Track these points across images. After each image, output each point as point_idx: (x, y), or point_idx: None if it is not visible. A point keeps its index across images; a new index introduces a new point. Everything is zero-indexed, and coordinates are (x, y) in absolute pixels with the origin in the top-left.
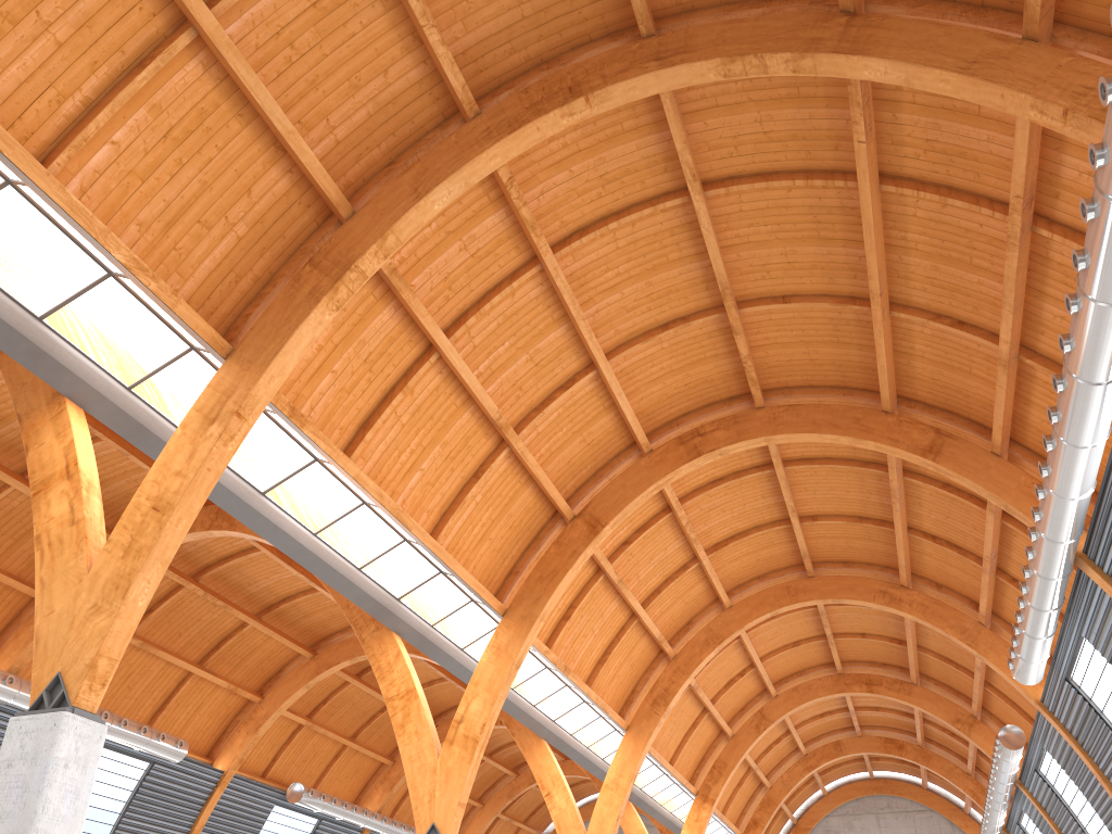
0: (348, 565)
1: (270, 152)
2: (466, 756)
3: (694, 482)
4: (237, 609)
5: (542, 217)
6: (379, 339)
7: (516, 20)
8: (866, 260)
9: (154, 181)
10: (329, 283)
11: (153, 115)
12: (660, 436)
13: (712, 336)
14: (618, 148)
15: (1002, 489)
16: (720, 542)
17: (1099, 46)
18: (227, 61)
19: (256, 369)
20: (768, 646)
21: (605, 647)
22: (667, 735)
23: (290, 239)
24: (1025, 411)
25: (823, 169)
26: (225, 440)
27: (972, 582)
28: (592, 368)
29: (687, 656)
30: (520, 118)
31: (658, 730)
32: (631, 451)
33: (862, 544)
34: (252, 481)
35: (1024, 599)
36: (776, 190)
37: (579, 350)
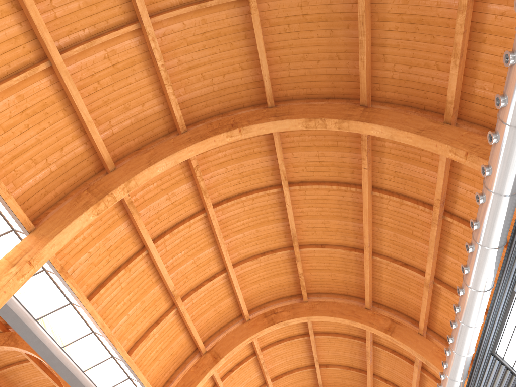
0: (77, 368)
1: (77, 131)
2: None
3: (268, 340)
4: None
5: (209, 189)
6: (117, 239)
7: (210, 91)
8: (362, 229)
9: (11, 133)
10: (95, 200)
11: (18, 100)
12: (254, 312)
13: (285, 261)
14: (250, 160)
15: (424, 352)
16: (278, 375)
17: (478, 129)
18: (63, 79)
19: (46, 239)
20: None
21: None
22: None
23: (79, 177)
24: (435, 312)
25: (345, 182)
26: (18, 276)
27: None
28: (224, 271)
29: None
30: (206, 135)
31: None
32: (239, 319)
33: (349, 382)
34: (31, 312)
35: None
36: (323, 190)
37: (219, 261)
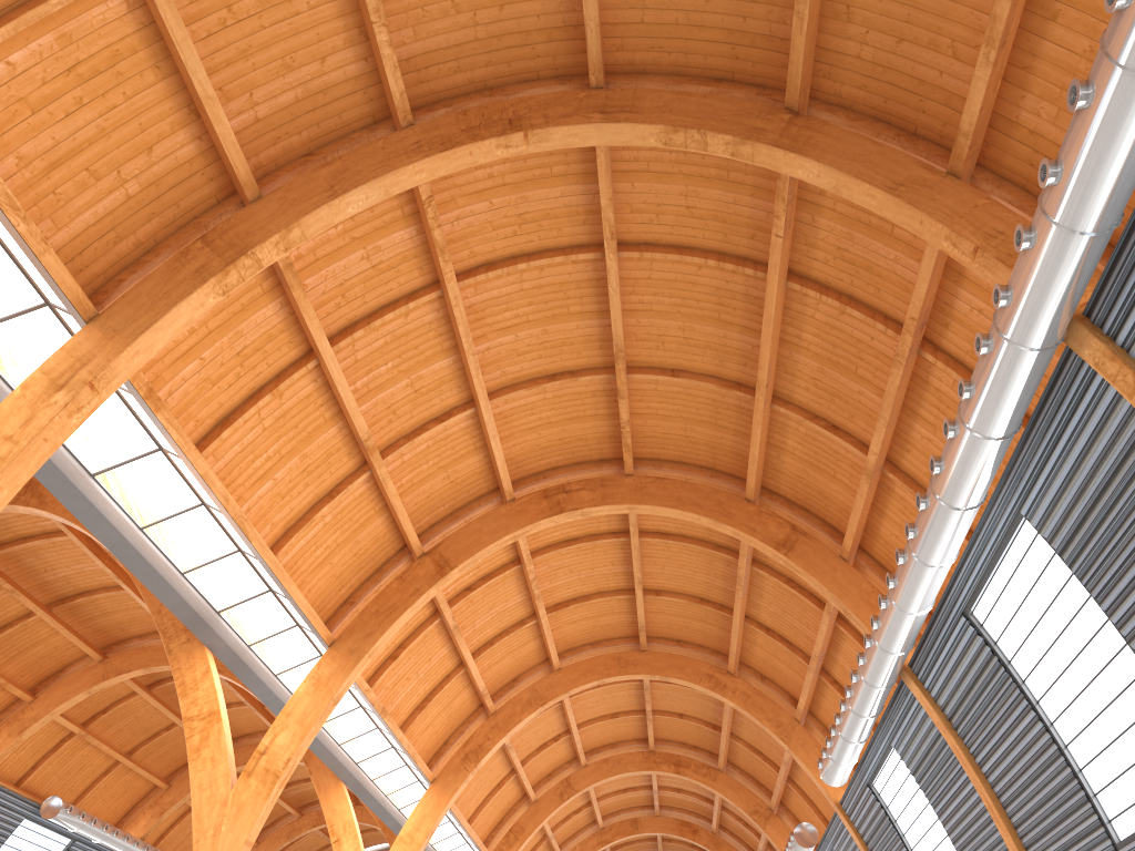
0: (171, 567)
1: (182, 114)
2: (263, 791)
3: (548, 538)
4: (26, 596)
5: (452, 243)
6: (258, 334)
7: (468, 39)
8: (758, 350)
9: (46, 115)
10: (220, 265)
11: (61, 44)
12: (525, 486)
13: (596, 395)
14: (543, 190)
15: (845, 593)
16: (562, 602)
17: (1012, 195)
18: (157, 7)
19: (121, 341)
20: (587, 714)
21: (426, 693)
22: (470, 793)
23: (184, 209)
24: (878, 521)
25: (736, 255)
26: (70, 411)
27: (795, 678)
28: (471, 405)
29: (508, 714)
30: (454, 139)
31: (465, 786)
32: (493, 496)
33: (698, 626)
34: (83, 460)
35: (846, 703)
36: (688, 265)
37: (462, 384)
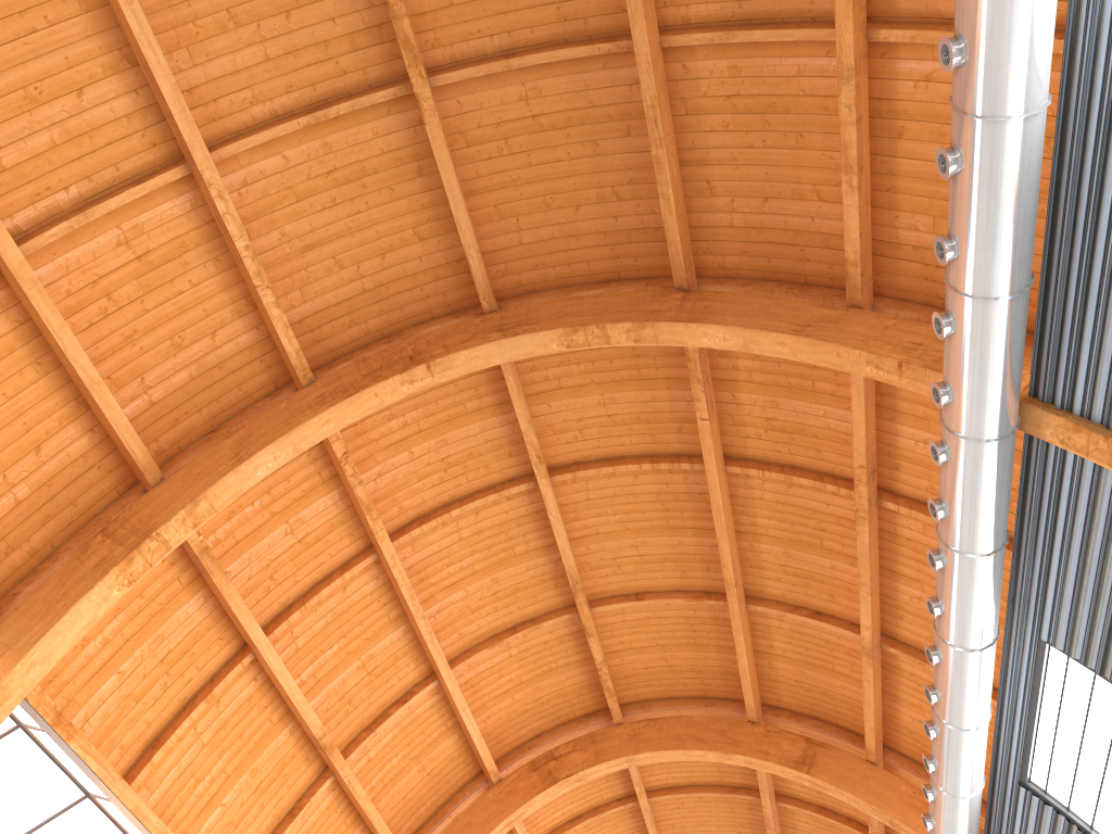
0: None
1: (70, 407)
2: None
3: (550, 822)
4: None
5: (379, 501)
6: (182, 634)
7: (356, 292)
8: (717, 549)
9: None
10: (123, 553)
11: None
12: (510, 762)
13: (564, 640)
14: (461, 429)
15: (885, 801)
16: None
17: (918, 312)
18: (29, 298)
19: (13, 654)
20: None
21: None
22: None
23: (83, 507)
24: (895, 709)
25: (668, 453)
26: None
27: None
28: (433, 678)
29: None
30: (357, 384)
31: None
32: (477, 782)
33: None
34: None
35: None
36: (623, 476)
37: (418, 656)
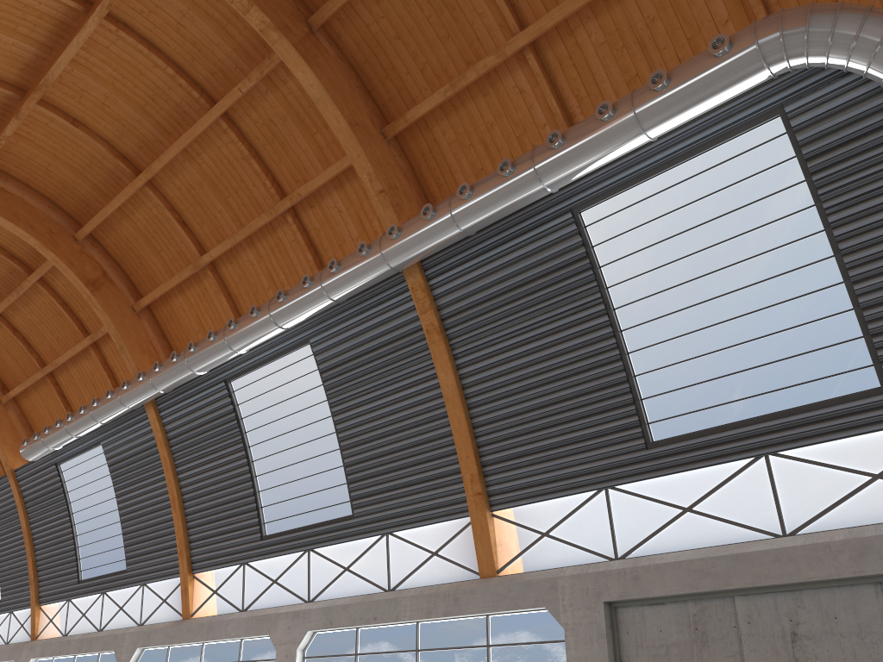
0: None
1: None
2: None
3: None
4: None
5: None
6: None
7: None
8: (159, 144)
9: None
10: None
11: None
12: None
13: None
14: None
15: (127, 335)
16: None
17: (405, 165)
18: None
19: None
20: None
21: None
22: None
23: None
24: (175, 295)
25: (191, 77)
26: None
27: (16, 371)
28: None
29: None
30: None
31: None
32: None
33: None
34: None
35: (88, 409)
36: (147, 59)
37: None
